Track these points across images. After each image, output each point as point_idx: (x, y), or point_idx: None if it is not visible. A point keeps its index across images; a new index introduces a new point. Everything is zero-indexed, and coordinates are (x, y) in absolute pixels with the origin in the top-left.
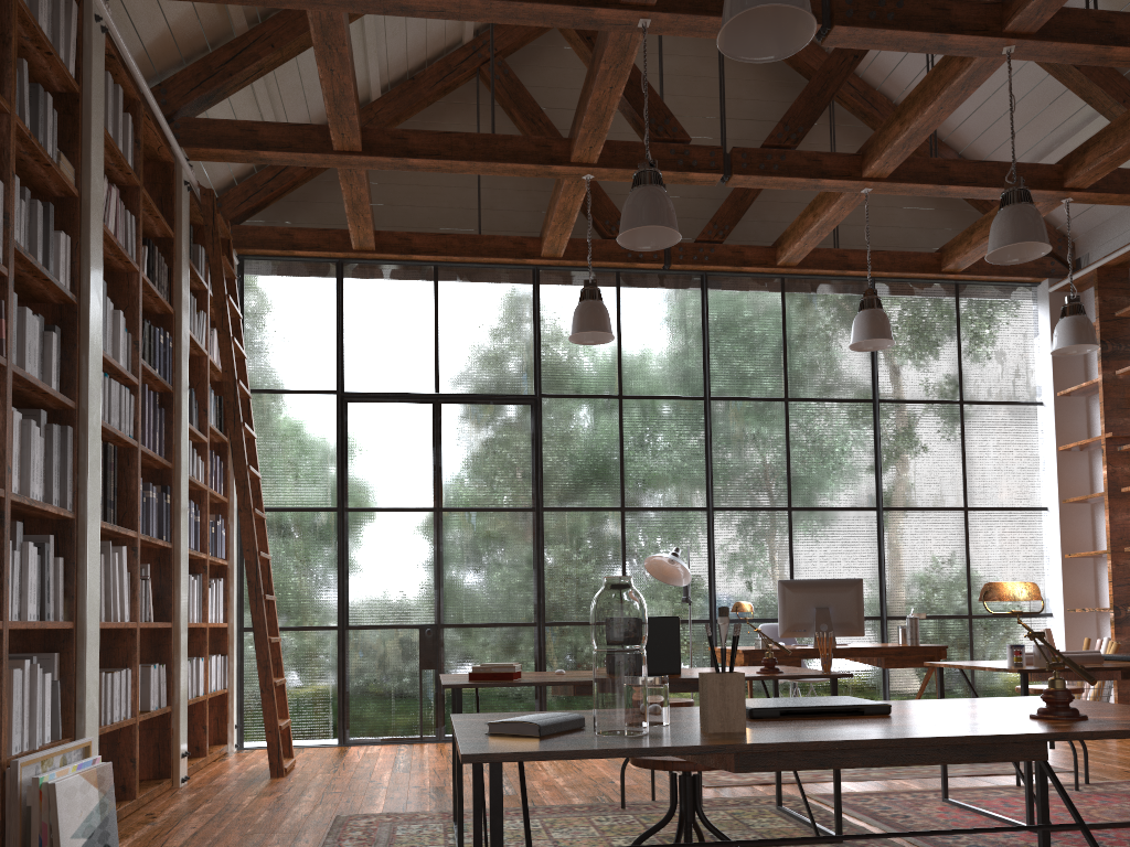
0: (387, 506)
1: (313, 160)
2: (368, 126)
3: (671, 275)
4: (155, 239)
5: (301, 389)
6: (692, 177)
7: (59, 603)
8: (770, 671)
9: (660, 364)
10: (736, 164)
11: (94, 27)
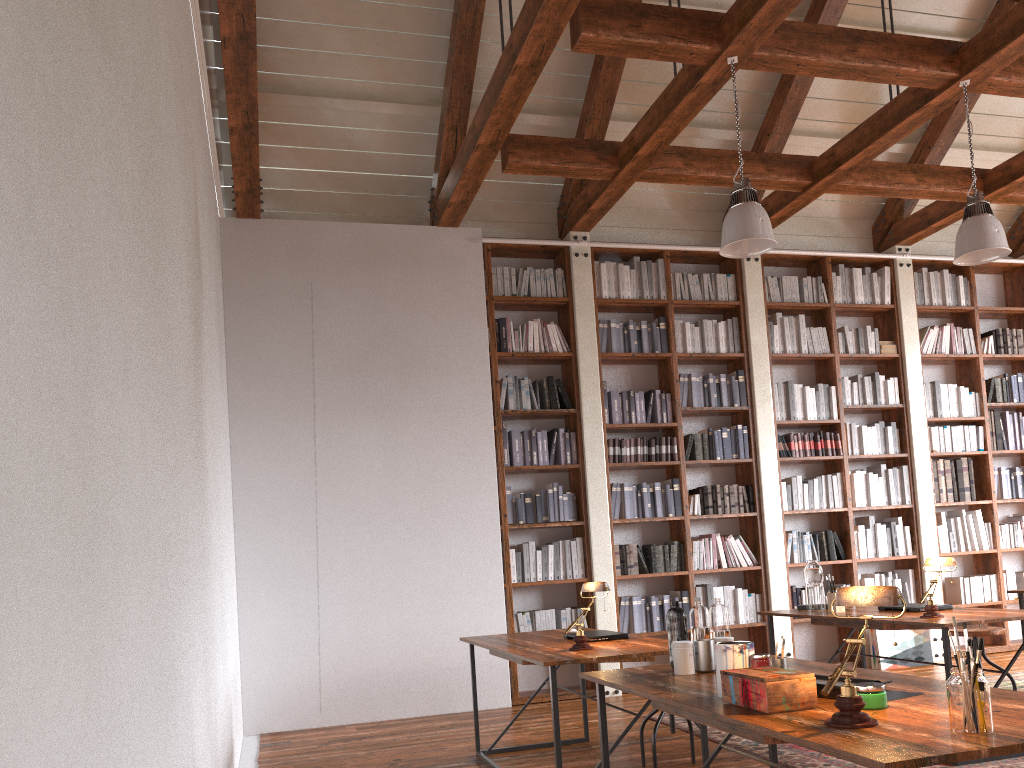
0: None
1: None
2: None
3: None
4: (1022, 315)
5: None
6: None
7: (906, 547)
8: None
9: None
10: None
11: (899, 270)
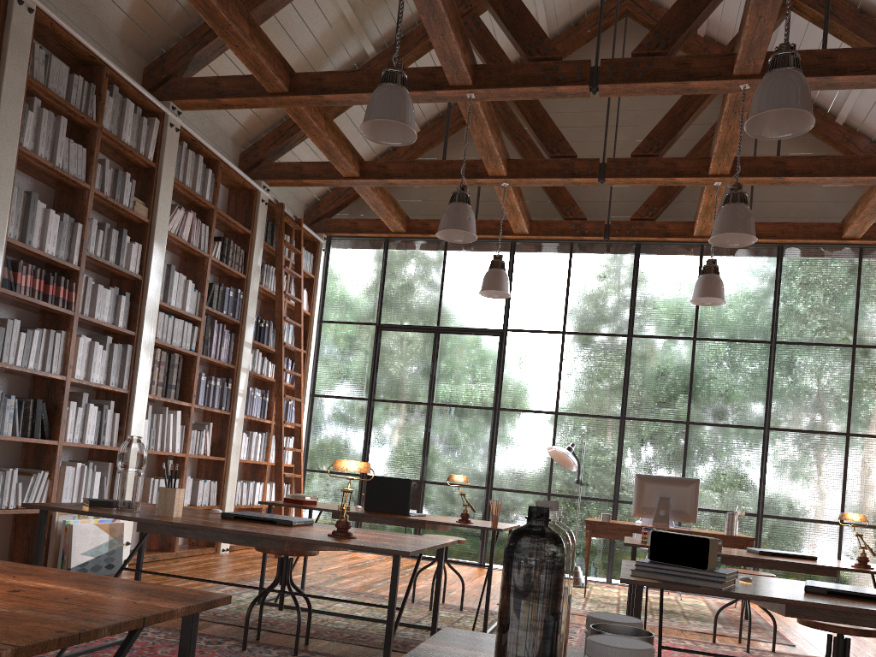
0: (398, 399)
1: (334, 183)
2: (410, 151)
3: (612, 244)
4: (241, 235)
5: (355, 321)
6: (576, 181)
7: (113, 437)
8: (461, 521)
9: (596, 309)
10: (608, 170)
11: (168, 130)
